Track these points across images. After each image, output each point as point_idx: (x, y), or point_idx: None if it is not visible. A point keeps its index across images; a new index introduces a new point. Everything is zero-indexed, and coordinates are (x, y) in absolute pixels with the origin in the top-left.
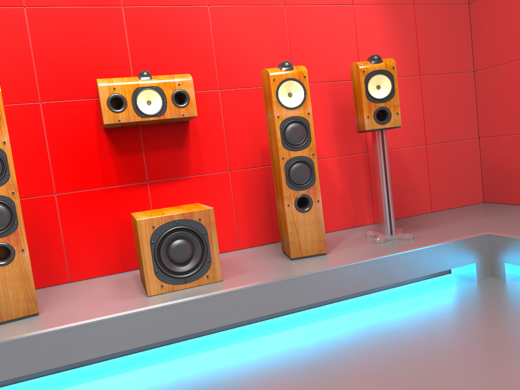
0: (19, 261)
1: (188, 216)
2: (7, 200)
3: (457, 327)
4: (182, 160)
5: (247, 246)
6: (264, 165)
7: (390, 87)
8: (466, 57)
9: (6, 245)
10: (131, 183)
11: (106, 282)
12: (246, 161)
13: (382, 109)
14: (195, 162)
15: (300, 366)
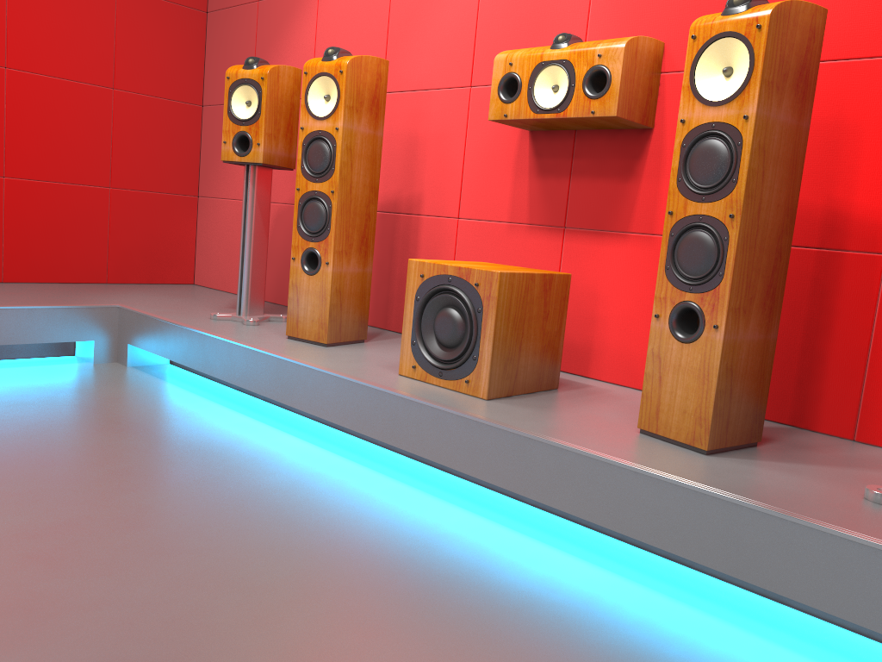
0: (322, 275)
1: (464, 275)
2: (326, 200)
3: None
4: (623, 200)
5: None
6: None
7: None
8: None
9: (315, 252)
10: (542, 224)
11: None
12: None
13: None
14: (644, 208)
15: (369, 549)
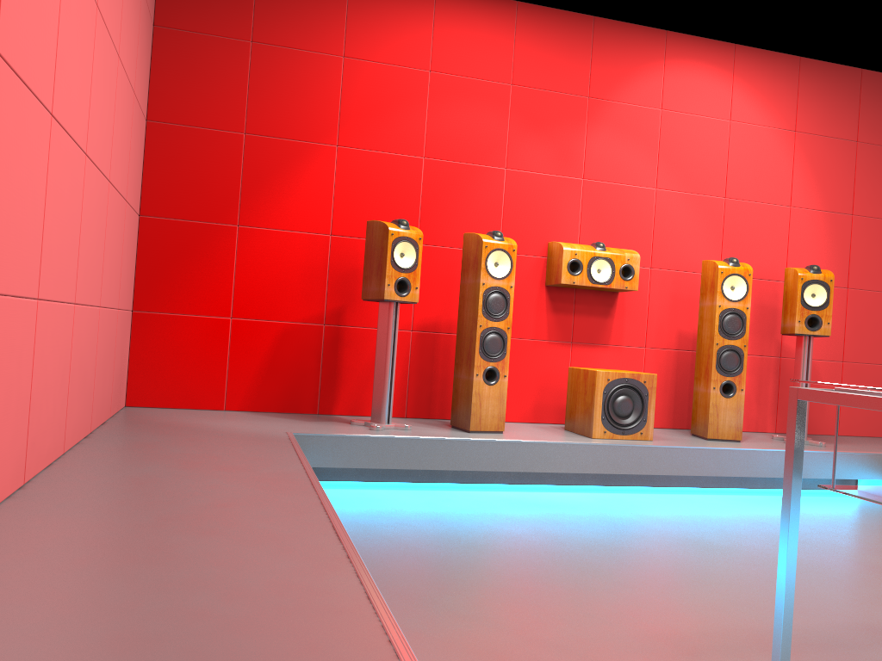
0: (500, 384)
1: (636, 377)
2: (503, 333)
3: (866, 514)
4: (604, 328)
5: None
6: (678, 349)
7: (825, 298)
8: None
9: (496, 369)
10: (557, 340)
11: (529, 426)
12: (661, 341)
13: (813, 317)
14: (616, 332)
15: (733, 510)
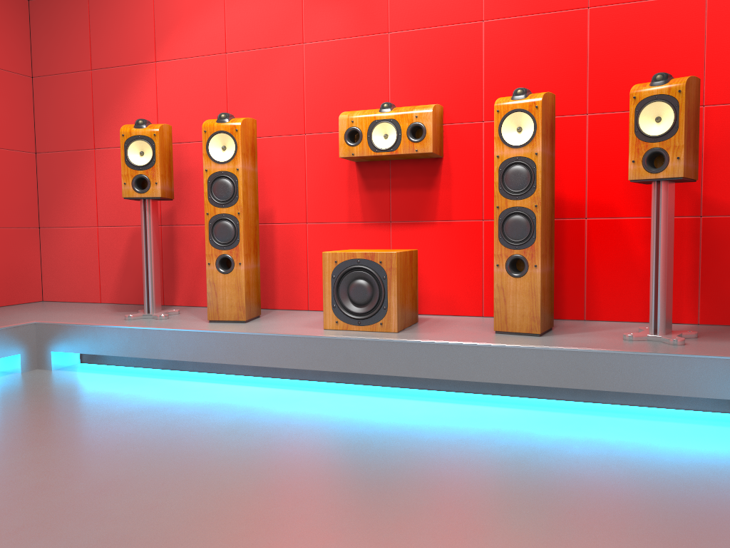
0: (236, 272)
1: (370, 257)
2: (234, 219)
3: (603, 453)
4: (429, 201)
5: (493, 315)
6: None
7: (672, 120)
8: None
9: (229, 256)
10: (374, 221)
11: None
12: None
13: (656, 152)
14: (443, 205)
15: (391, 426)
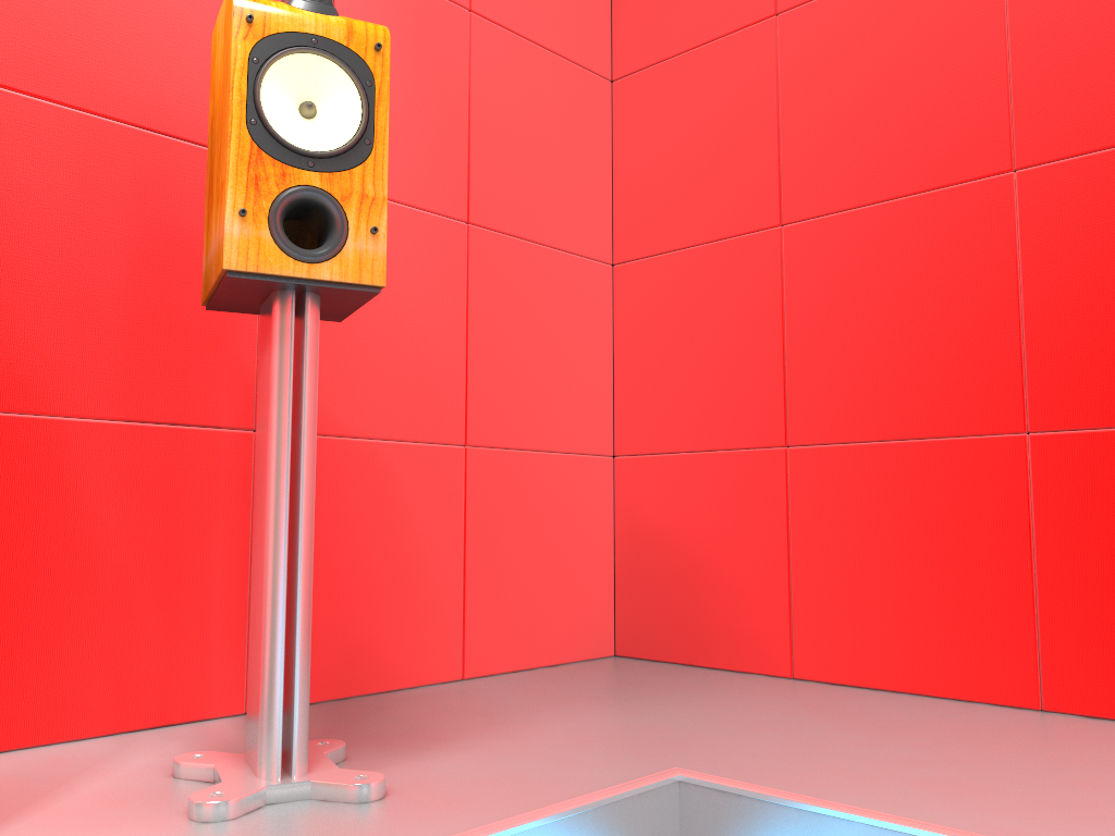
0: None
1: None
2: None
3: None
4: None
5: None
6: None
7: (359, 120)
8: (598, 219)
9: None
10: None
11: None
12: None
13: (311, 200)
14: None
15: None
